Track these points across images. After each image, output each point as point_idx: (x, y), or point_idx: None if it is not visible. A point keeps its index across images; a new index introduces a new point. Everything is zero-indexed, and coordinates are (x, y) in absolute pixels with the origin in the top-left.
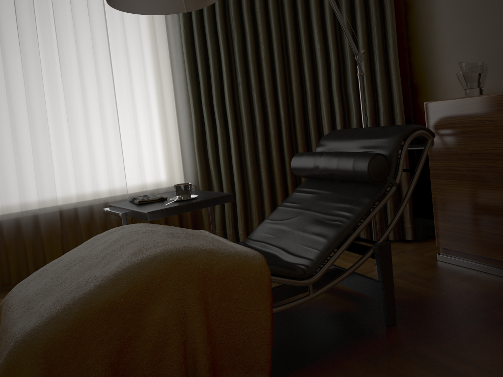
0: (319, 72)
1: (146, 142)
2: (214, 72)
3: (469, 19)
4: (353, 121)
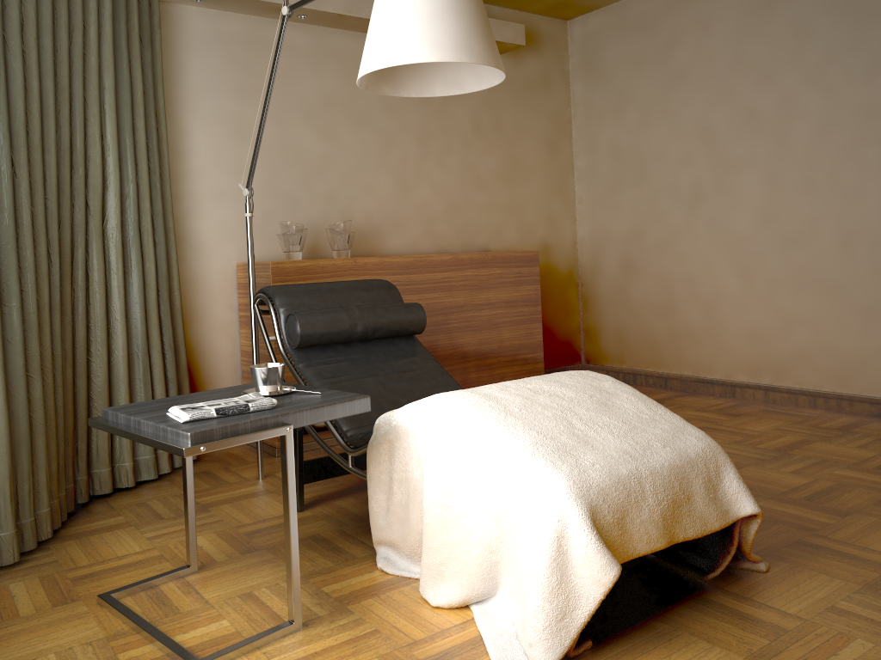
0: (95, 194)
1: None
2: None
3: (233, 171)
4: (137, 283)
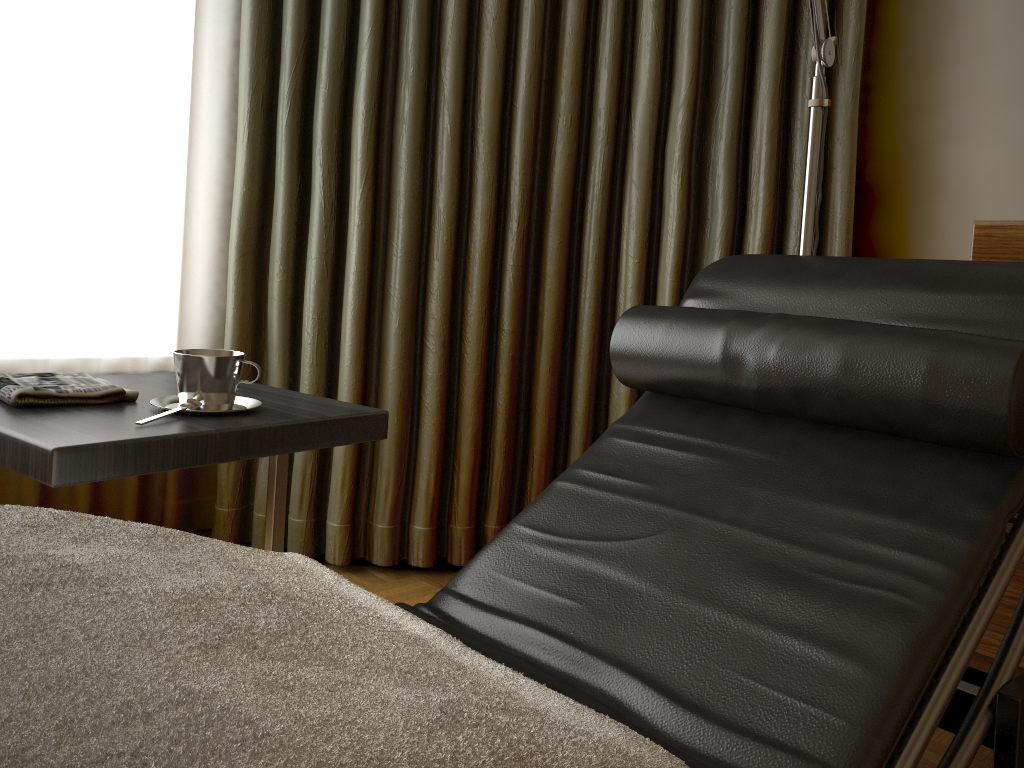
0: (639, 98)
1: (72, 204)
2: (335, 35)
3: None
4: (713, 249)
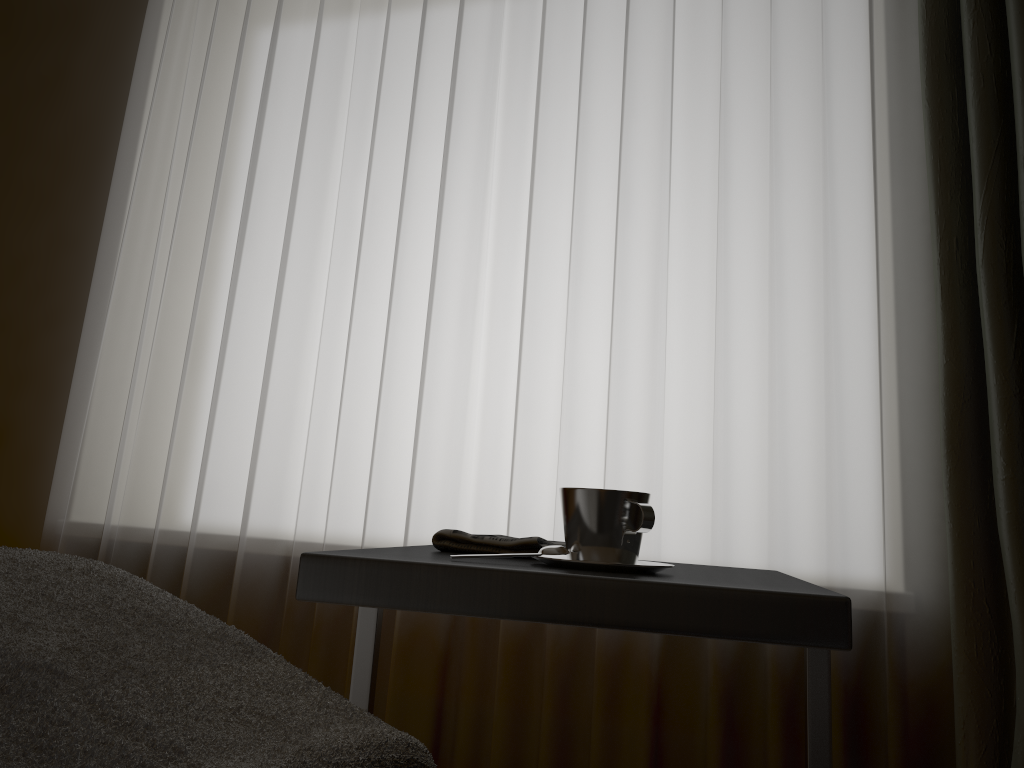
0: None
1: (753, 404)
2: None
3: None
4: None
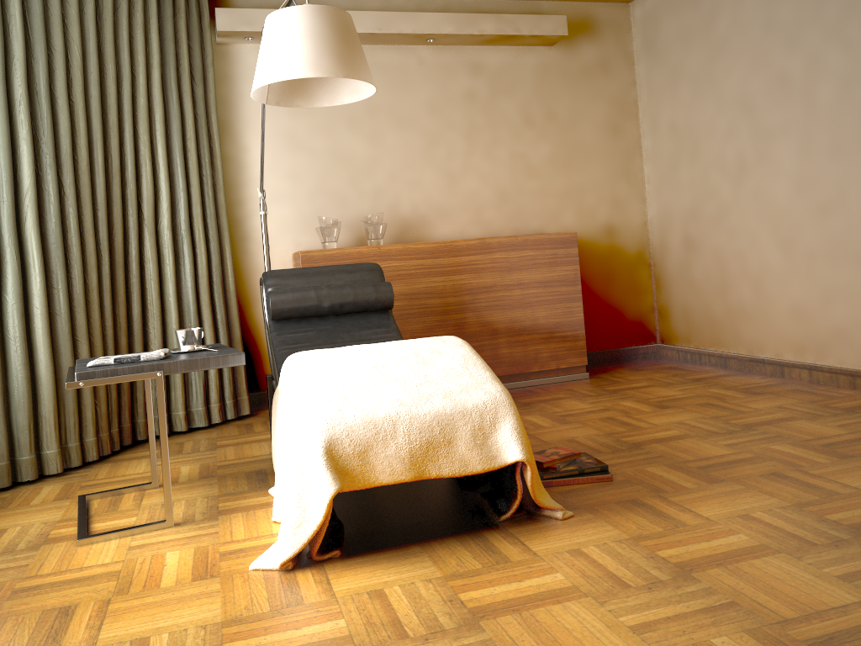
0: (147, 203)
1: None
2: (11, 172)
3: (288, 177)
4: (188, 271)
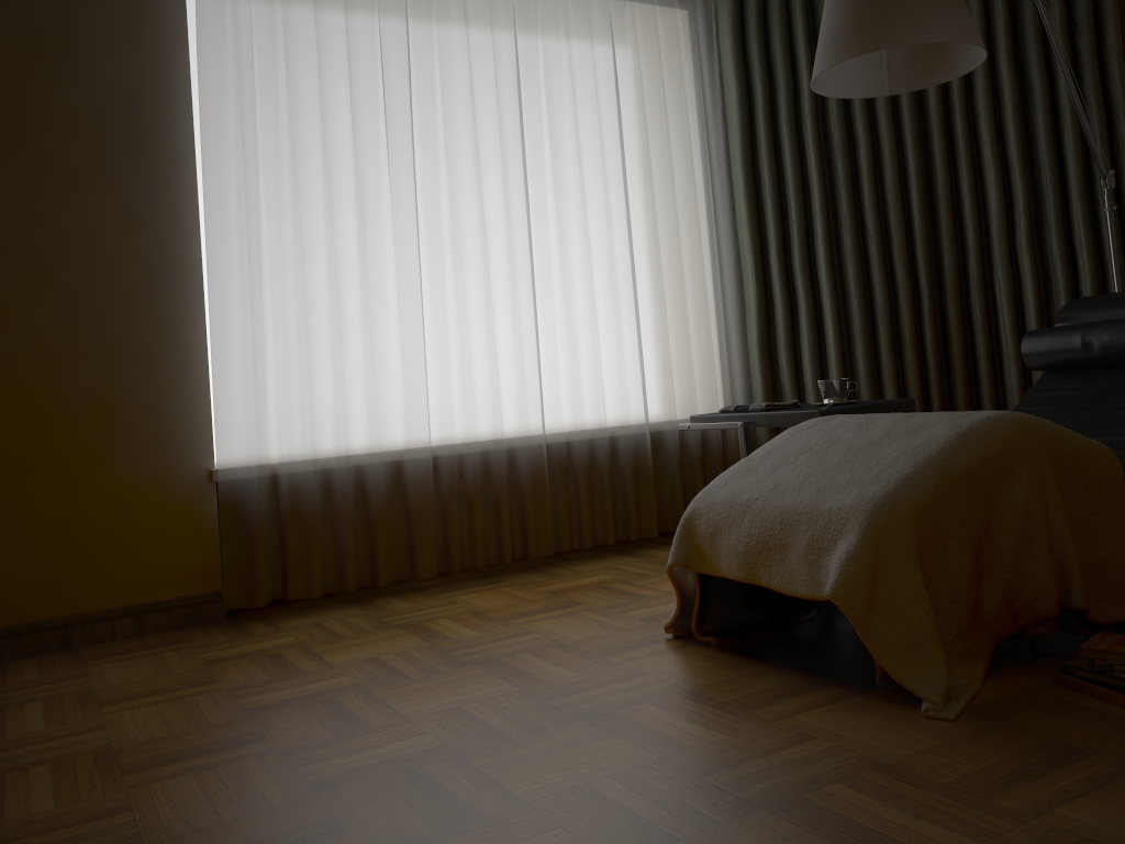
0: (992, 214)
1: (672, 333)
2: (799, 213)
3: None
4: (1059, 298)
